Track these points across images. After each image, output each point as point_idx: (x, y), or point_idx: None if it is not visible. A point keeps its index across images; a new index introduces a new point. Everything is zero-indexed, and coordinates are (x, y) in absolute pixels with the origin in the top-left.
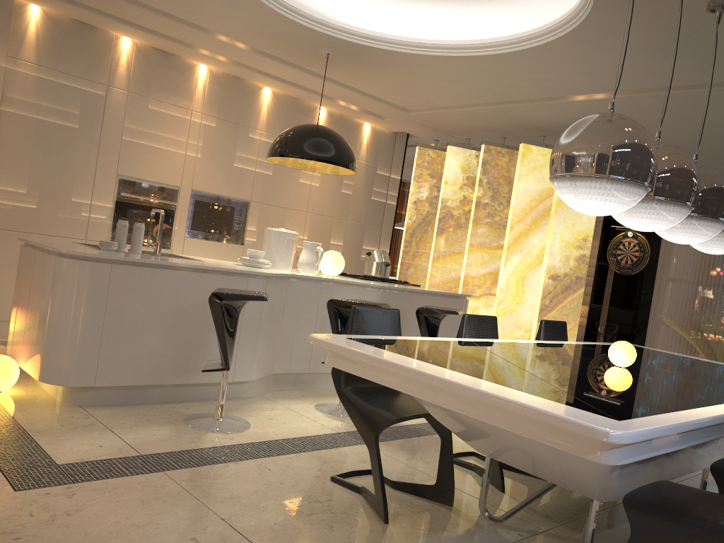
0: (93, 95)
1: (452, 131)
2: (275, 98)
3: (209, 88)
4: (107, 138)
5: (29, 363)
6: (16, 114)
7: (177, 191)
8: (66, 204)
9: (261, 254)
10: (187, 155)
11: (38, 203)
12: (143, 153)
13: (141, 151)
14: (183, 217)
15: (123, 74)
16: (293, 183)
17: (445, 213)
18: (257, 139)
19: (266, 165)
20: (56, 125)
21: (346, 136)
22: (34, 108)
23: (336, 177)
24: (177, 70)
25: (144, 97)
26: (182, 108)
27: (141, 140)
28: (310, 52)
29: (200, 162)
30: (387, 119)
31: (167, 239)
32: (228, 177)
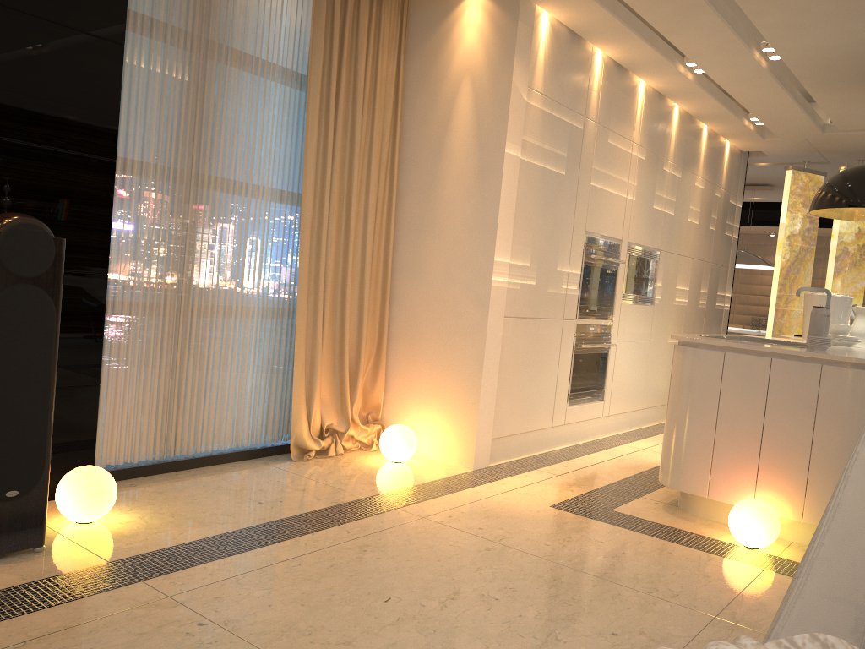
0: (575, 131)
1: (838, 150)
2: (680, 119)
3: (644, 112)
4: (581, 185)
5: (793, 506)
6: (527, 163)
7: (619, 245)
8: (553, 276)
9: (851, 329)
10: (627, 200)
11: (536, 278)
12: (602, 200)
13: (601, 199)
14: (621, 278)
15: (594, 100)
16: (684, 223)
17: (841, 249)
18: (667, 172)
19: (671, 204)
20: (551, 173)
21: (715, 161)
22: (539, 153)
23: (707, 211)
24: (626, 91)
25: (606, 129)
26: (627, 140)
27: (601, 184)
28: (861, 72)
29: (634, 207)
30: (771, 139)
31: (611, 307)
32: (649, 222)
